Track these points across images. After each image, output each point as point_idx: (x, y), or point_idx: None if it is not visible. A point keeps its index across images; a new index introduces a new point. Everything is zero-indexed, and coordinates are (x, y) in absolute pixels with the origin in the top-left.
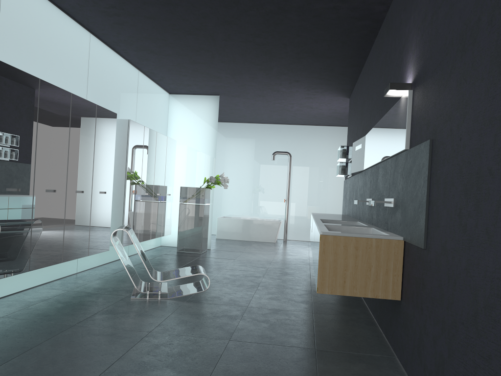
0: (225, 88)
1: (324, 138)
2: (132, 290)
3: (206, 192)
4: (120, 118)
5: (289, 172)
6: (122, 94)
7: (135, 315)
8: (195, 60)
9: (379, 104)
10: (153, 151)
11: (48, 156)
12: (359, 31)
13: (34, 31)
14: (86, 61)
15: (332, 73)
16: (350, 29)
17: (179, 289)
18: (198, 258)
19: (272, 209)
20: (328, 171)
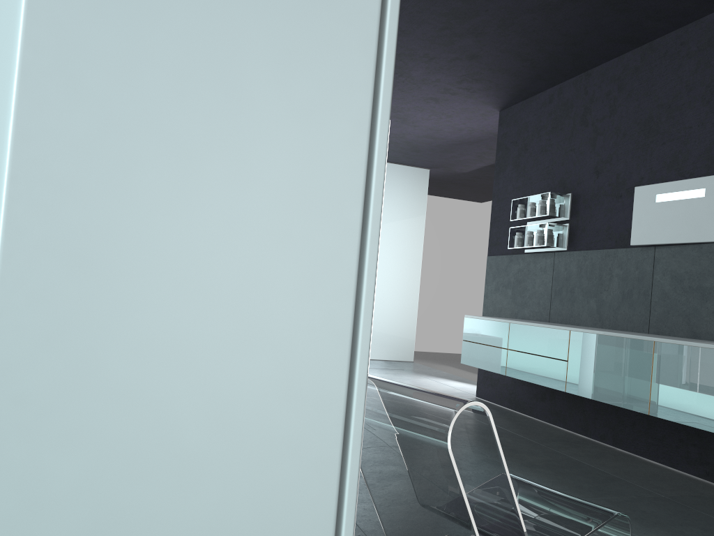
0: None
1: None
2: None
3: None
4: None
5: None
6: None
7: None
8: None
9: None
10: None
11: None
12: None
13: None
14: None
15: (565, 51)
16: None
17: None
18: None
19: None
20: None
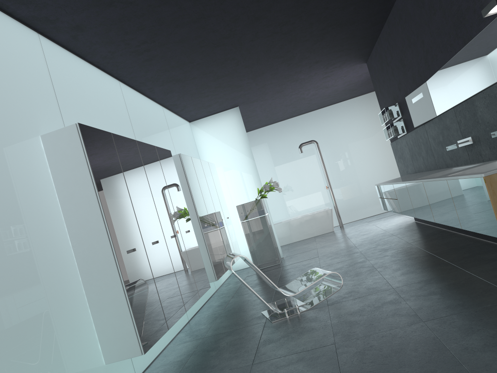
0: (245, 96)
1: (341, 114)
2: (263, 315)
3: (262, 202)
4: None
5: (321, 158)
6: (159, 133)
7: (298, 334)
8: (219, 74)
9: (443, 40)
10: (204, 178)
11: (142, 208)
12: None
13: (80, 92)
14: (125, 109)
15: (354, 40)
16: None
17: (308, 297)
18: (283, 268)
19: (315, 200)
20: (356, 144)
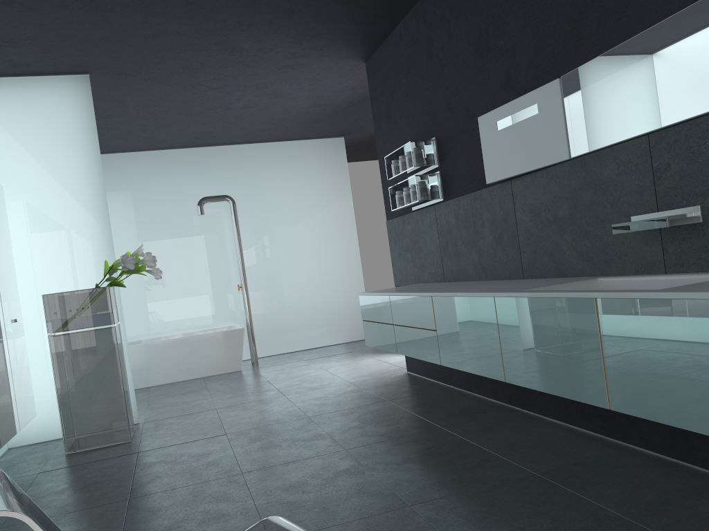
0: (110, 48)
1: (282, 163)
2: None
3: (112, 295)
4: None
5: (238, 232)
6: None
7: None
8: None
9: None
10: None
11: None
12: None
13: None
14: None
15: None
16: None
17: None
18: (141, 459)
19: (212, 309)
20: (299, 221)
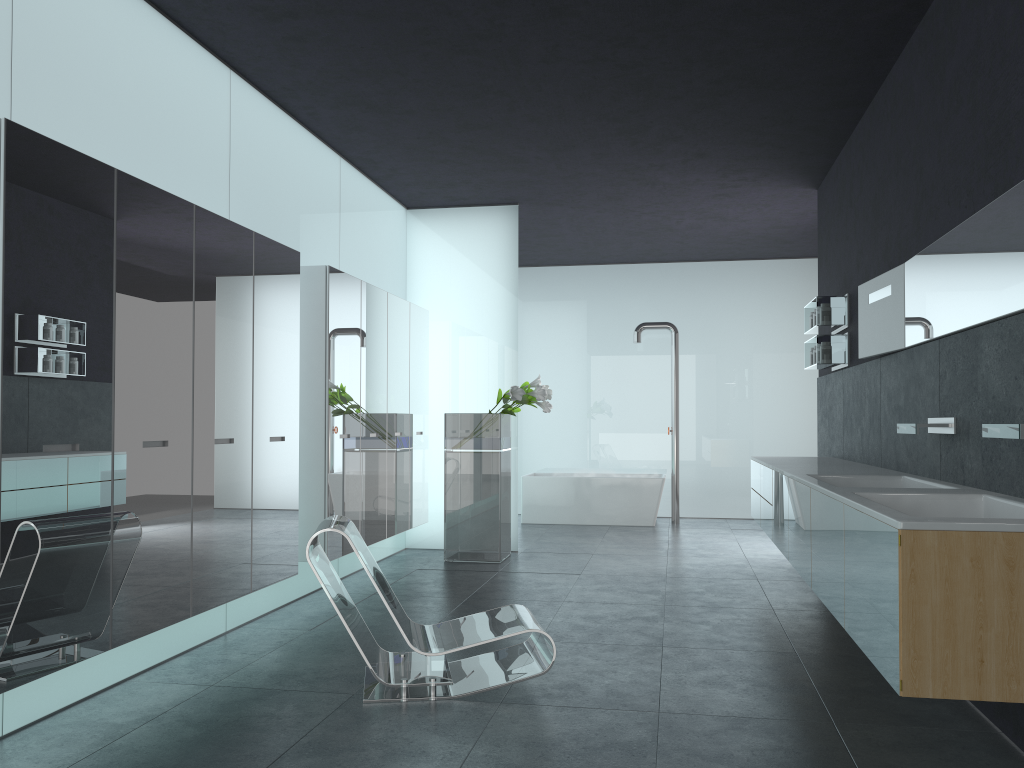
0: (532, 186)
1: (747, 287)
2: (363, 676)
3: (503, 422)
4: (306, 265)
5: (676, 366)
6: (306, 211)
7: (383, 756)
8: (471, 120)
9: (958, 177)
10: (383, 336)
11: (146, 359)
12: (882, 6)
13: (98, 61)
14: (225, 134)
15: (790, 129)
16: (859, 3)
17: (476, 667)
18: (496, 576)
19: (640, 451)
20: (760, 359)
